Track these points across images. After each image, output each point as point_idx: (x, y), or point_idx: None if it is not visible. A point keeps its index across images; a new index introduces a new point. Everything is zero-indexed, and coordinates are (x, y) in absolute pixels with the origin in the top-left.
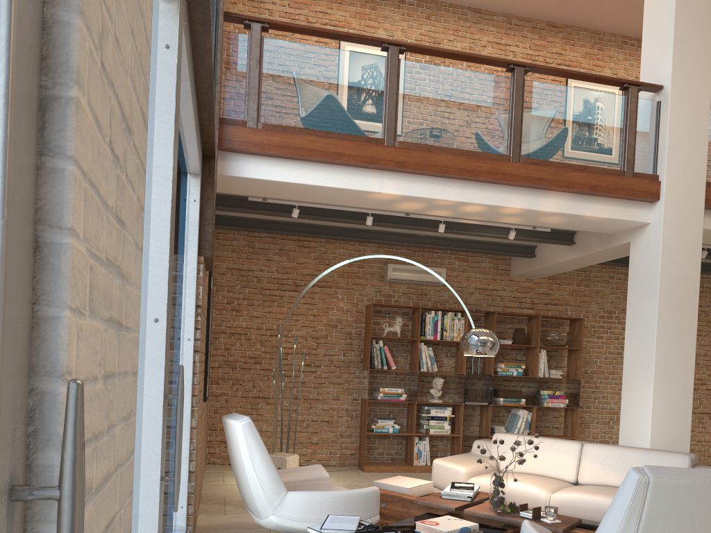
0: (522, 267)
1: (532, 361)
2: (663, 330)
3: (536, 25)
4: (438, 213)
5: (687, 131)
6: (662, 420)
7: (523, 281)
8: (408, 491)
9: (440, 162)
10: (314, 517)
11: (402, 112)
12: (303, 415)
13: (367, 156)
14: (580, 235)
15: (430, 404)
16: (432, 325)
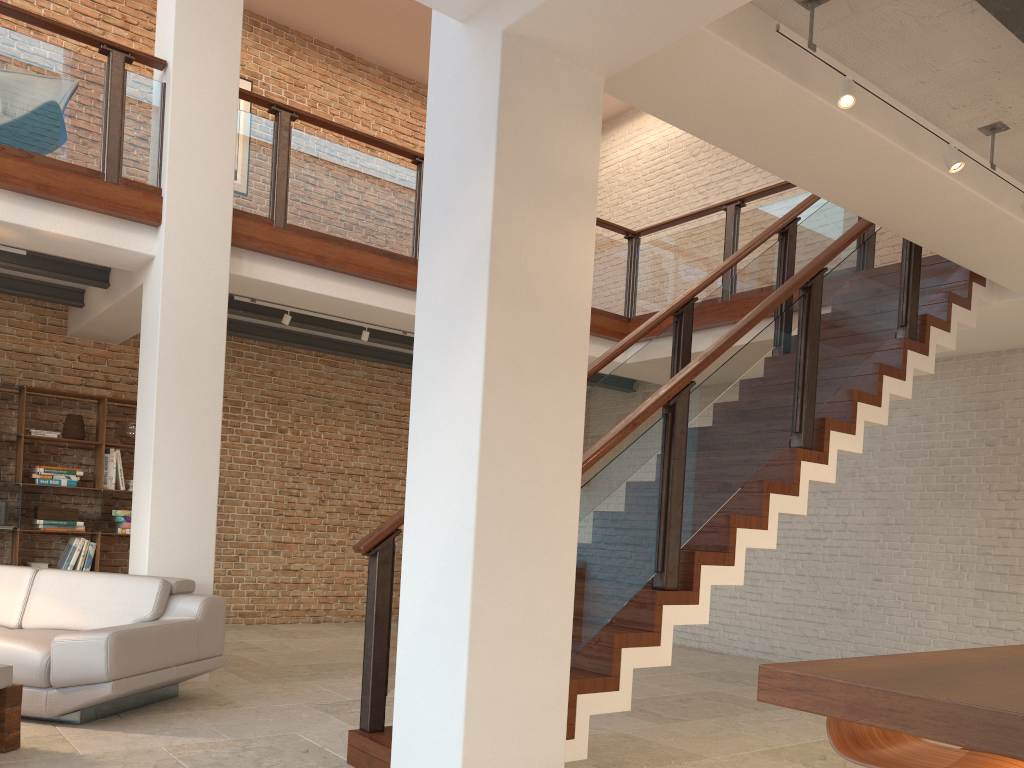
0: (76, 322)
1: (99, 465)
2: (167, 409)
3: None
4: None
5: (202, 133)
6: (167, 536)
7: (92, 346)
8: None
9: None
10: None
11: None
12: None
13: None
14: (113, 274)
15: None
16: None
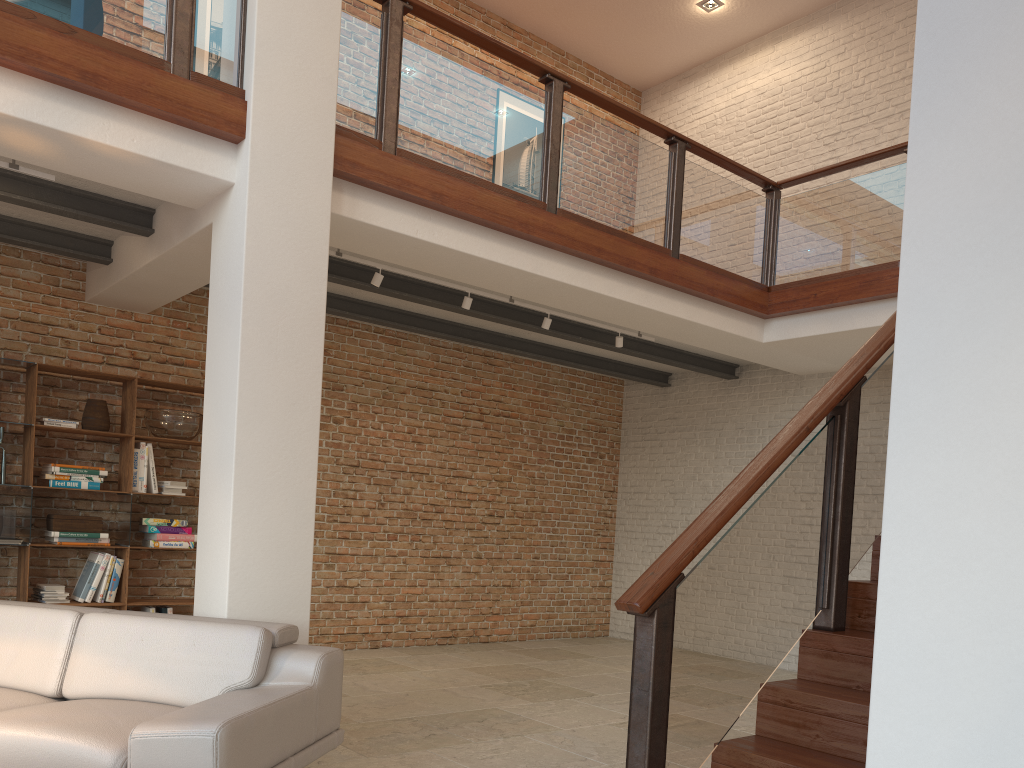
0: (98, 284)
1: (127, 463)
2: (253, 391)
3: None
4: None
5: (298, 17)
6: (253, 562)
7: (115, 315)
8: None
9: None
10: None
11: None
12: None
13: None
14: (160, 216)
15: None
16: None
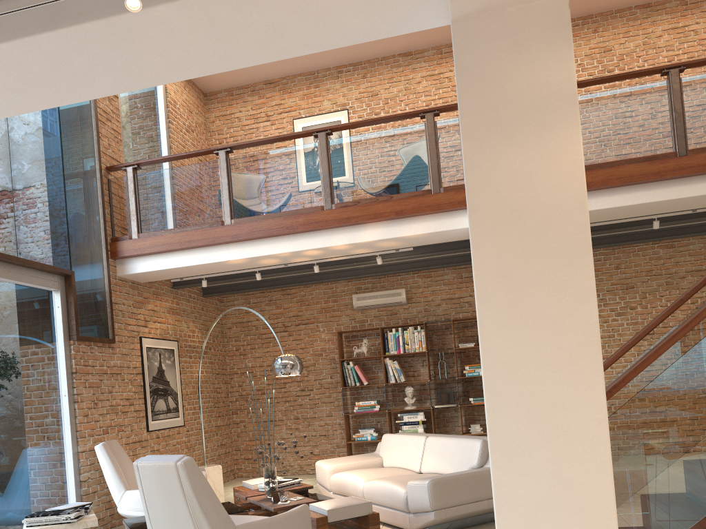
0: None
1: None
2: None
3: None
4: (300, 260)
5: None
6: None
7: None
8: (252, 487)
9: (265, 227)
10: (140, 507)
11: (235, 196)
12: (304, 432)
13: (210, 237)
14: None
15: (413, 410)
16: (394, 341)
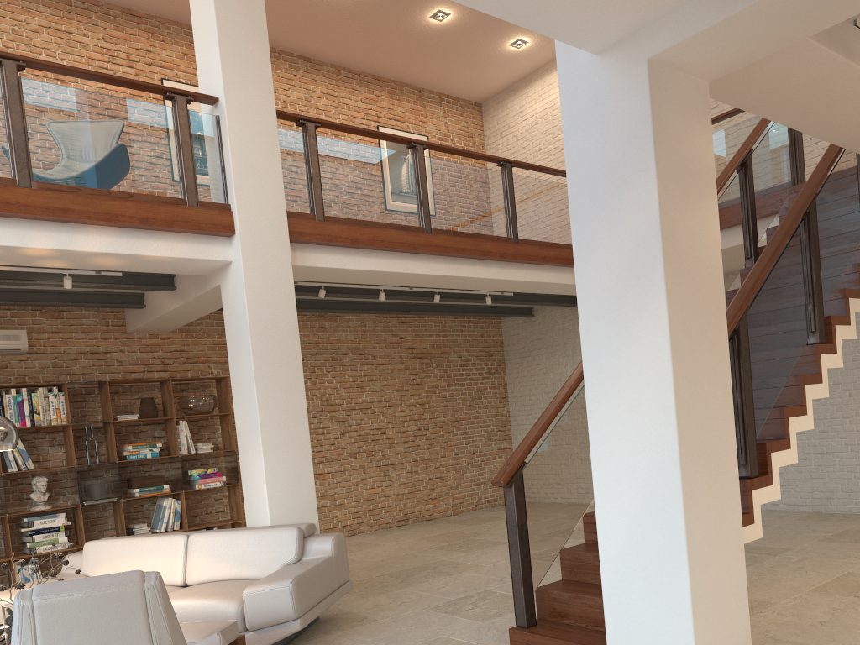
0: (136, 321)
1: (172, 436)
2: (264, 386)
3: (108, 11)
4: None
5: (255, 153)
6: (280, 489)
7: (147, 337)
8: None
9: None
10: None
11: None
12: None
13: None
14: (179, 278)
15: (38, 513)
16: (15, 408)
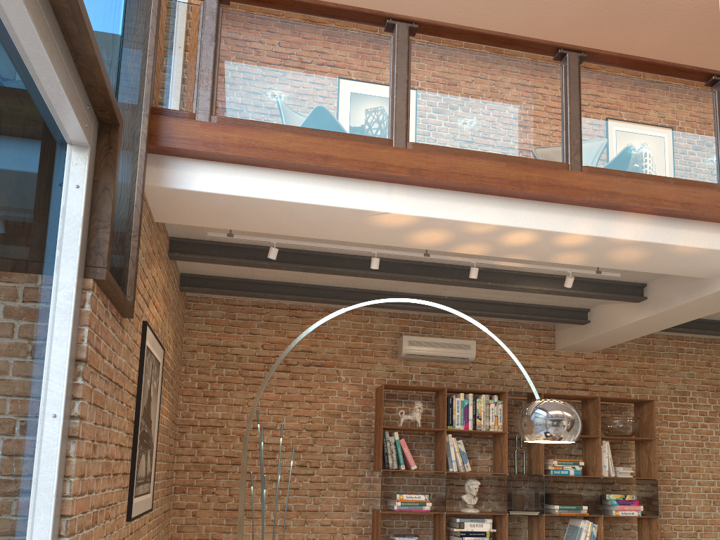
0: (571, 337)
1: (593, 456)
2: None
3: None
4: (469, 249)
5: None
6: None
7: (572, 356)
8: None
9: (472, 170)
10: None
11: (415, 106)
12: (296, 532)
13: (368, 161)
14: (652, 287)
15: (462, 514)
16: (461, 411)
